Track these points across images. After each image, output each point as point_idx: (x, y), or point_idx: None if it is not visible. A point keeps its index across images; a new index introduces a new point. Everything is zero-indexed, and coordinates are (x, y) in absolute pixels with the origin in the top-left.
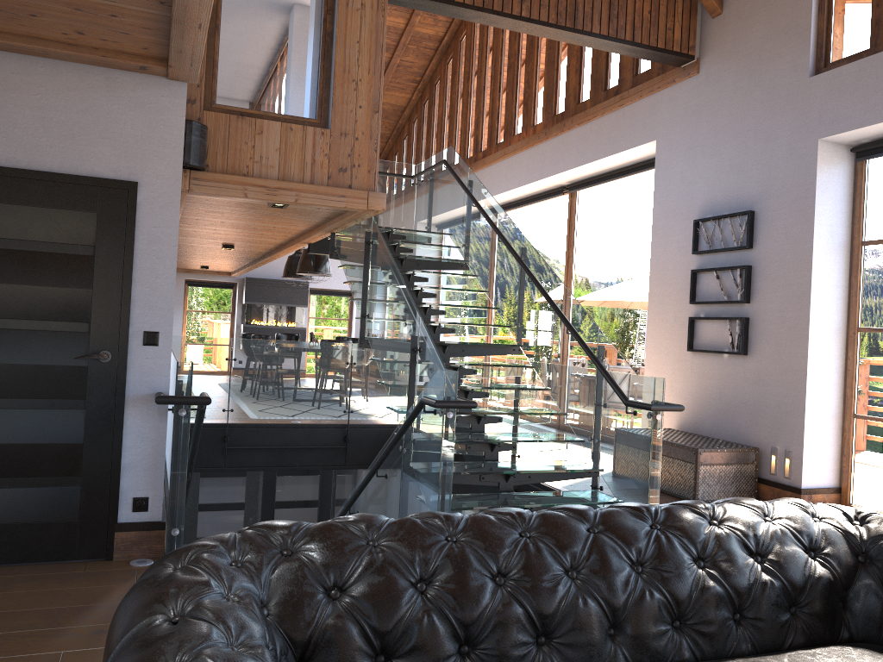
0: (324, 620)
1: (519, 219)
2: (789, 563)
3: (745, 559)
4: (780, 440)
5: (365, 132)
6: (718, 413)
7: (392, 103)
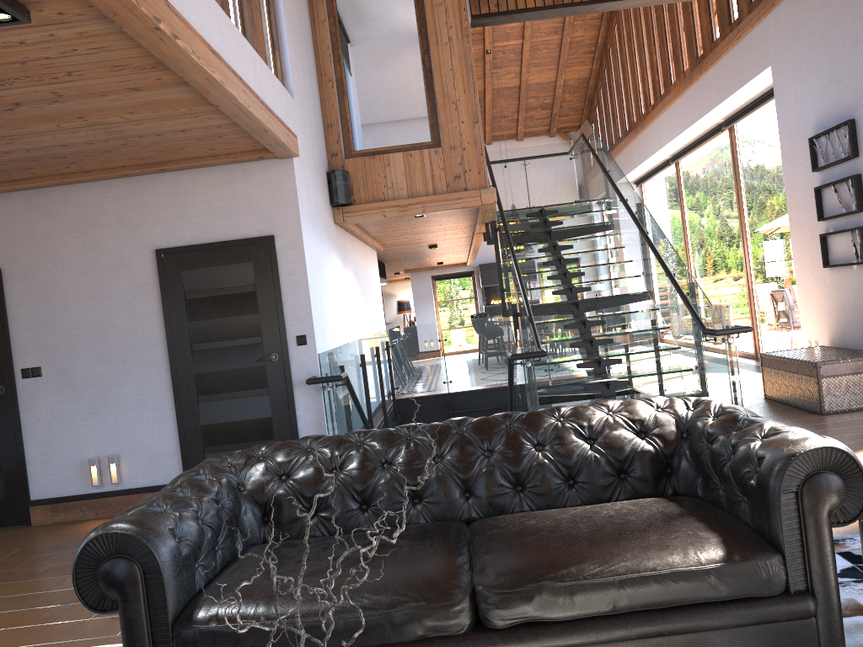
0: (275, 491)
1: (695, 162)
2: (613, 442)
3: (575, 442)
4: None
5: (470, 141)
6: (858, 324)
7: (576, 78)
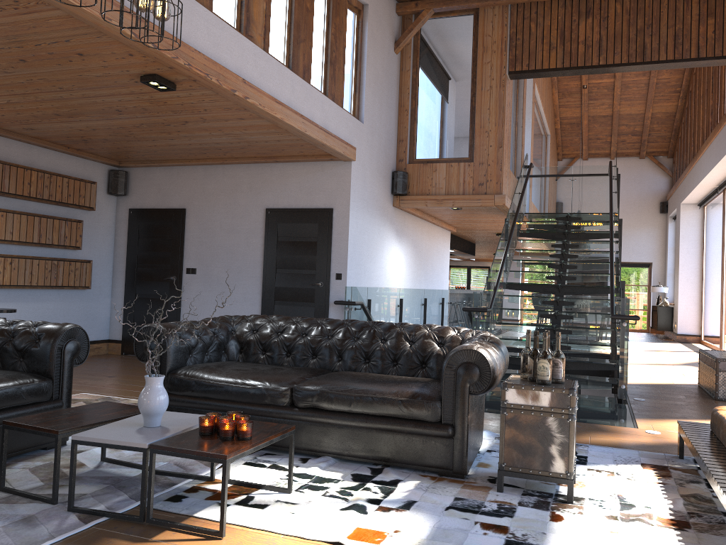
0: (248, 337)
1: None
2: (421, 345)
3: (402, 341)
4: None
5: (493, 160)
6: None
7: (663, 112)
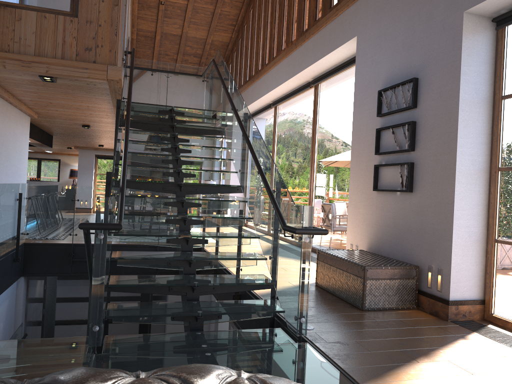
0: None
1: (288, 108)
2: None
3: None
4: (435, 260)
5: (107, 20)
6: (393, 238)
7: (220, 40)
